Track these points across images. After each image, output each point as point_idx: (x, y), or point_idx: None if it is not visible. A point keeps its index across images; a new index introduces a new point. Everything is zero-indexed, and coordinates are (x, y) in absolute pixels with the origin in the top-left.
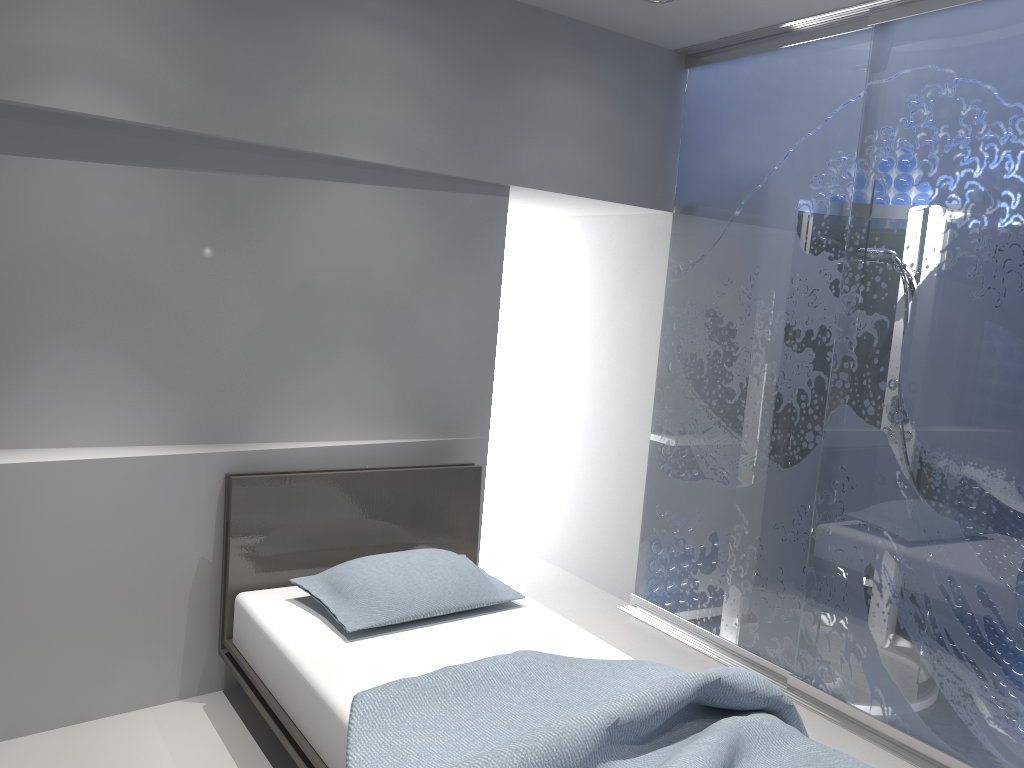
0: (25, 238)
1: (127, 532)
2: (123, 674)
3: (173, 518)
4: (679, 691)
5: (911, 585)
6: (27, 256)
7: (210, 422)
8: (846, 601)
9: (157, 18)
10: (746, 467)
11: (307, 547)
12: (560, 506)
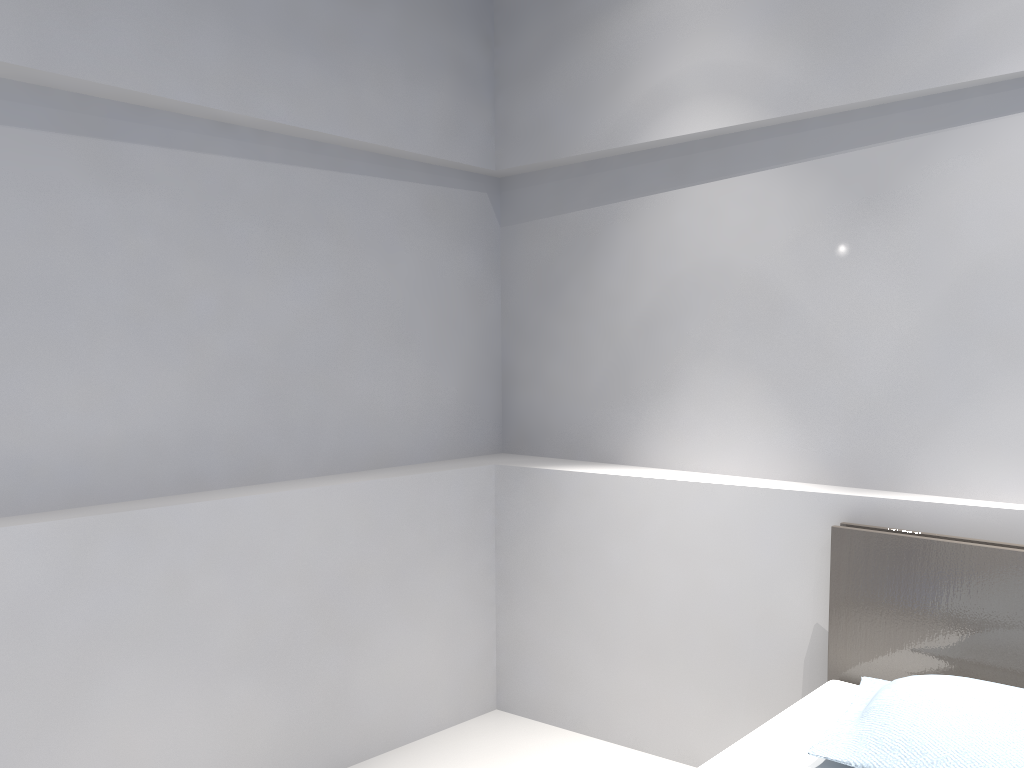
0: (674, 266)
1: (730, 569)
2: (732, 732)
3: (780, 565)
4: None
5: None
6: (676, 283)
7: (853, 460)
8: None
9: (761, 5)
10: None
11: (938, 649)
12: None
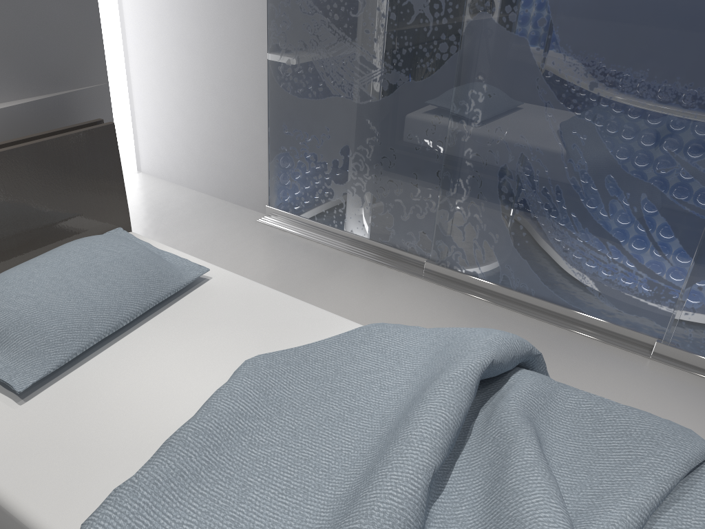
0: None
1: None
2: None
3: None
4: (467, 394)
5: (544, 181)
6: None
7: None
8: (481, 199)
9: None
10: (376, 82)
11: None
12: (178, 132)
